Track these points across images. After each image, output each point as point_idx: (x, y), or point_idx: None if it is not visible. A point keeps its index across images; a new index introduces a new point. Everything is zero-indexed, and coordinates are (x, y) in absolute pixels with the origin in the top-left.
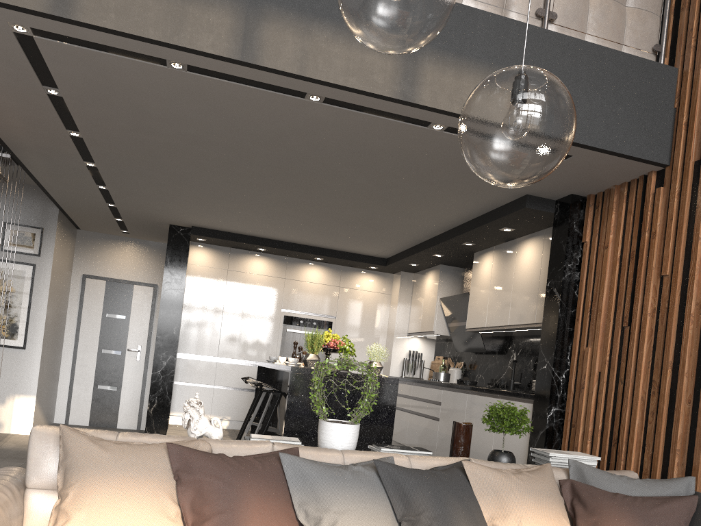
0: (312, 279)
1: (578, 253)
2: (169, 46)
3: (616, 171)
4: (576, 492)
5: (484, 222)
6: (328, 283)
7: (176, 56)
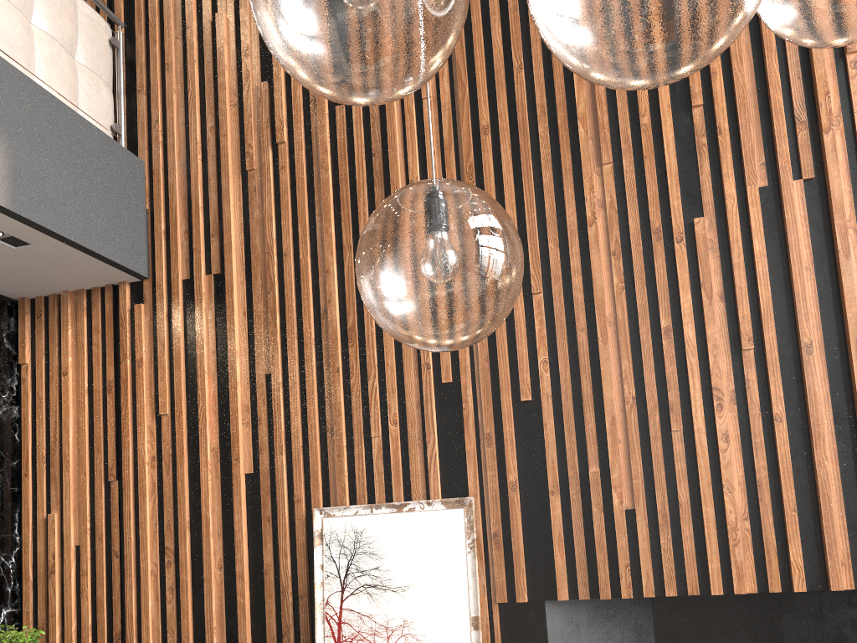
0: None
1: (15, 378)
2: None
3: (80, 274)
4: None
5: None
6: None
7: None
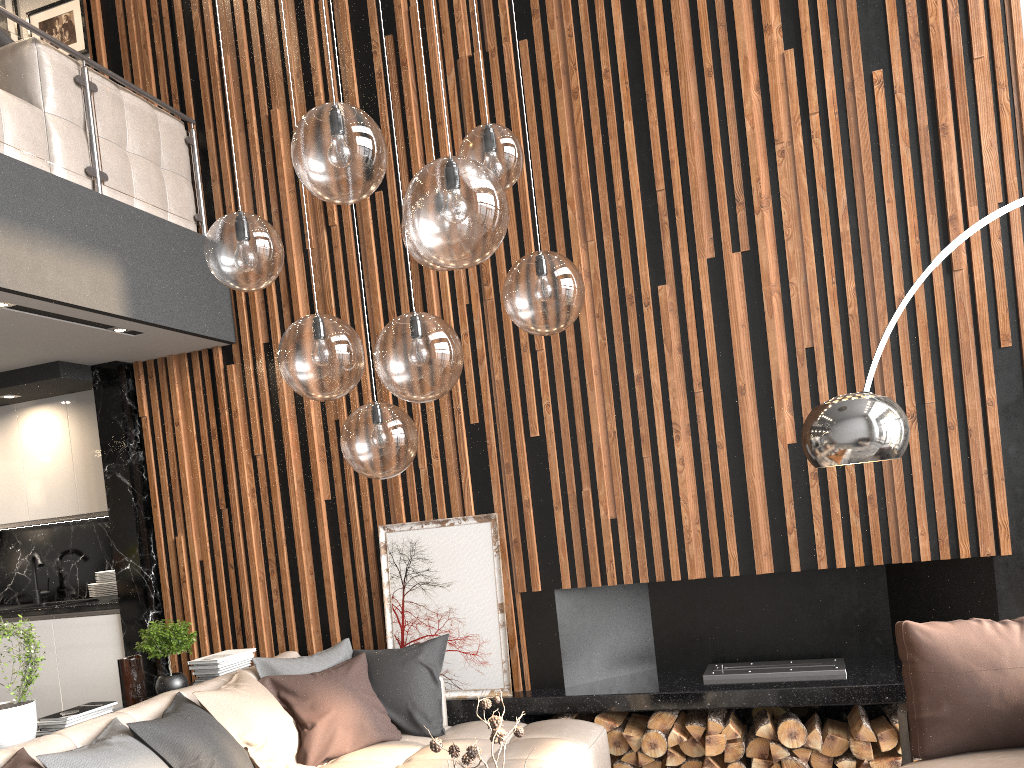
0: None
1: (137, 429)
2: None
3: (182, 345)
4: (280, 685)
5: None
6: None
7: None
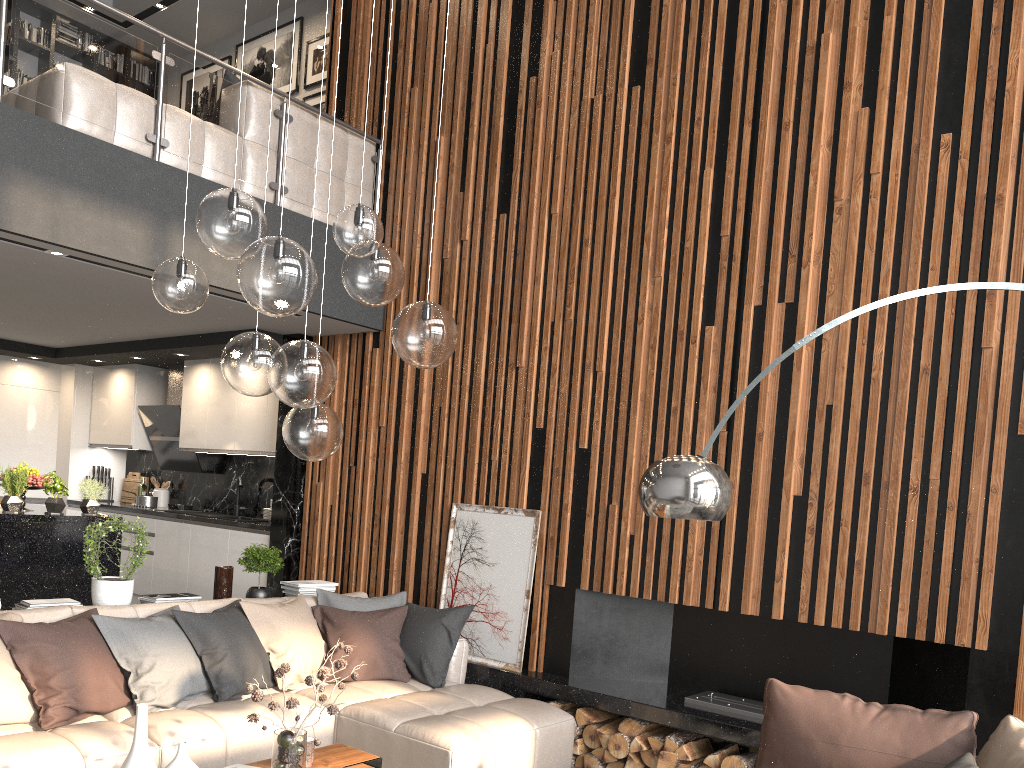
0: None
1: None
2: None
3: (340, 327)
4: (325, 614)
5: (206, 343)
6: None
7: None
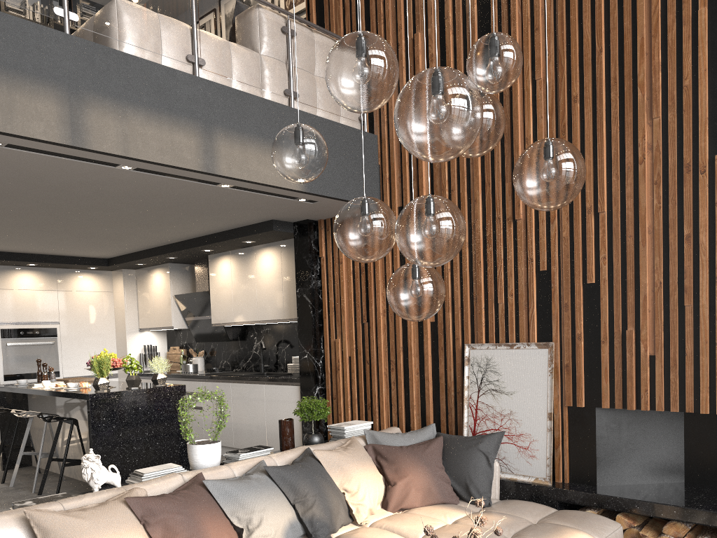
0: (26, 286)
1: (318, 265)
2: (1, 133)
3: None
4: (377, 452)
5: (231, 237)
6: (44, 289)
7: (2, 139)
